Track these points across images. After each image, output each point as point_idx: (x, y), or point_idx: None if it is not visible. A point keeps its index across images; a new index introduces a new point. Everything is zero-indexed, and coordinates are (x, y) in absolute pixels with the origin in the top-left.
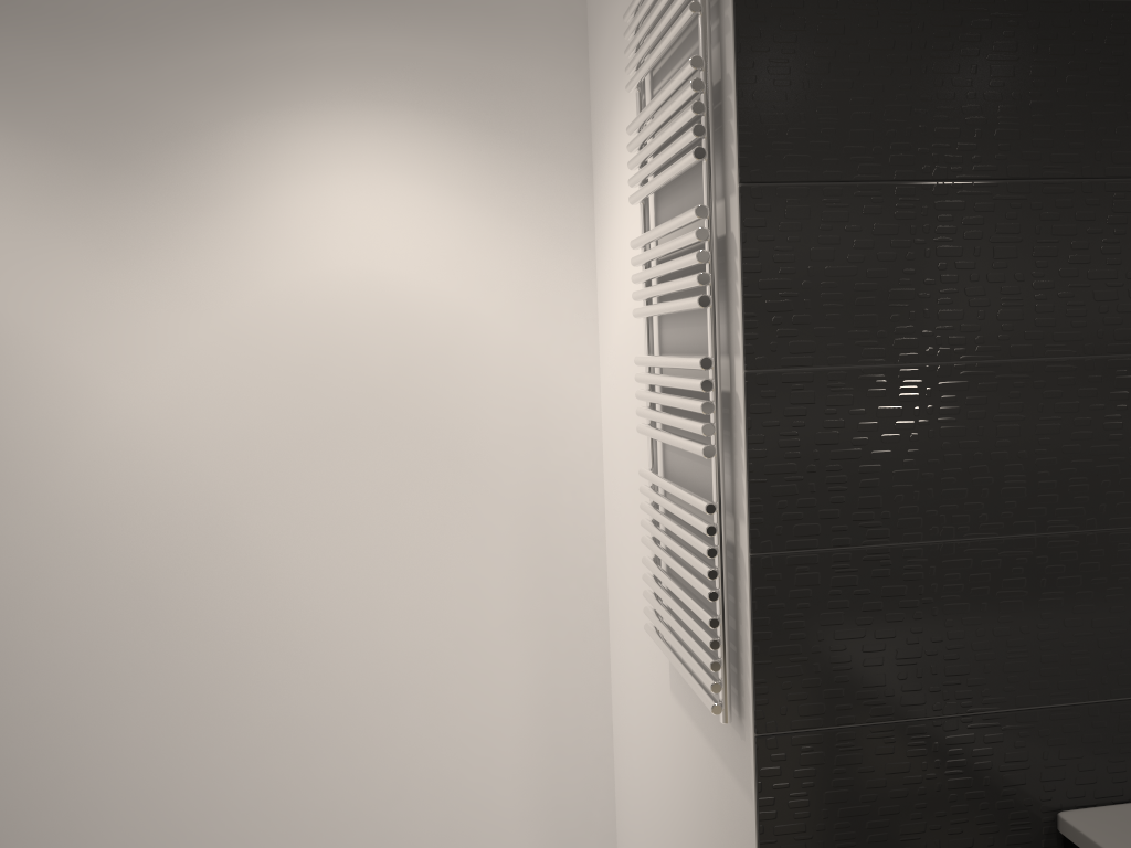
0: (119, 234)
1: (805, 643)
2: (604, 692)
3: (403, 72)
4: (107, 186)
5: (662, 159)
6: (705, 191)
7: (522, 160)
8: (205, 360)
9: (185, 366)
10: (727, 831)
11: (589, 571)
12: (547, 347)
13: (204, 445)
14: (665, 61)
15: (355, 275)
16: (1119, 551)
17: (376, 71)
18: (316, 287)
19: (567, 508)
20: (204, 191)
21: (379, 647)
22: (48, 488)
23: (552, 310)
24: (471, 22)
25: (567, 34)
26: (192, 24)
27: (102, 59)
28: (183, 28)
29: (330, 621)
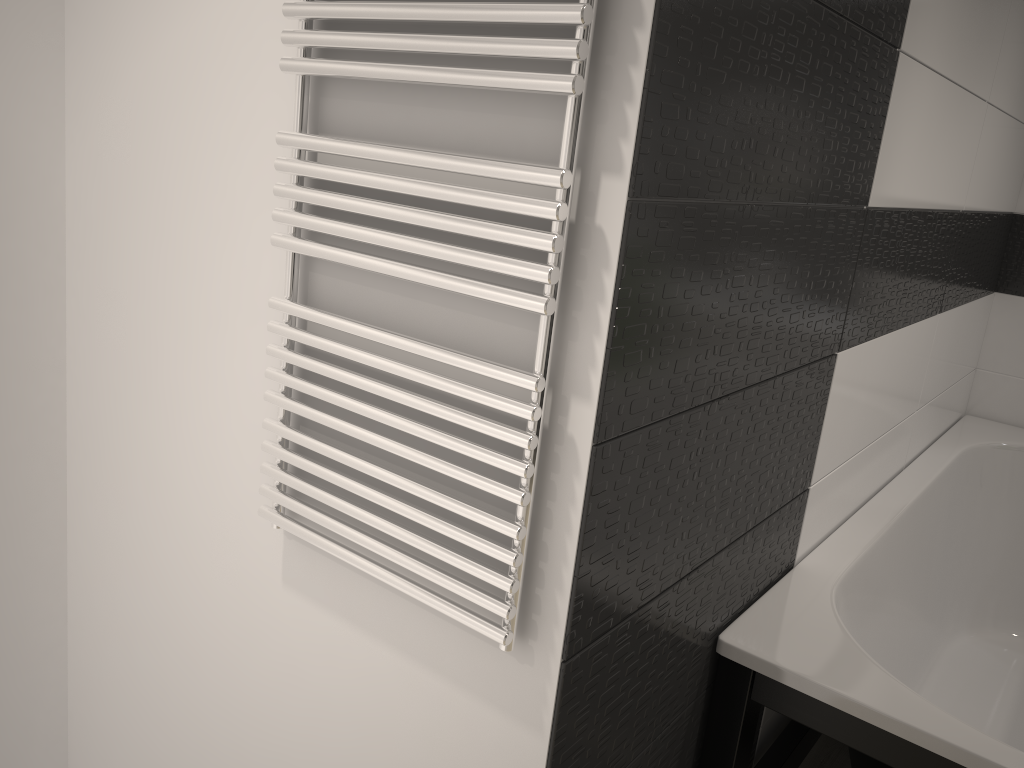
0: None
1: (616, 539)
2: (58, 569)
3: None
4: None
5: None
6: None
7: None
8: None
9: None
10: (450, 761)
11: (41, 414)
12: None
13: None
14: None
15: None
16: (784, 392)
17: None
18: None
19: (10, 328)
20: None
21: None
22: None
23: None
24: None
25: None
26: None
27: None
28: None
29: None
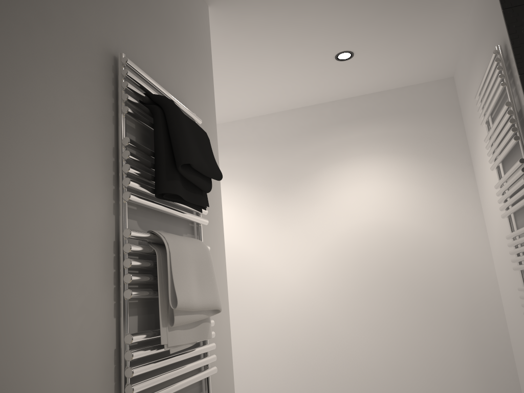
0: (284, 216)
1: None
2: None
3: (384, 140)
4: (279, 199)
5: (501, 146)
6: (522, 152)
7: (439, 166)
8: (318, 261)
9: (310, 264)
10: None
11: (503, 353)
12: (463, 245)
13: (320, 296)
14: (496, 110)
15: (373, 222)
16: None
17: (373, 142)
18: (358, 228)
19: (486, 321)
20: (313, 196)
21: (402, 388)
22: (263, 315)
23: (463, 228)
24: (409, 117)
25: (451, 113)
26: (305, 138)
27: (275, 155)
28: (302, 139)
29: (378, 374)
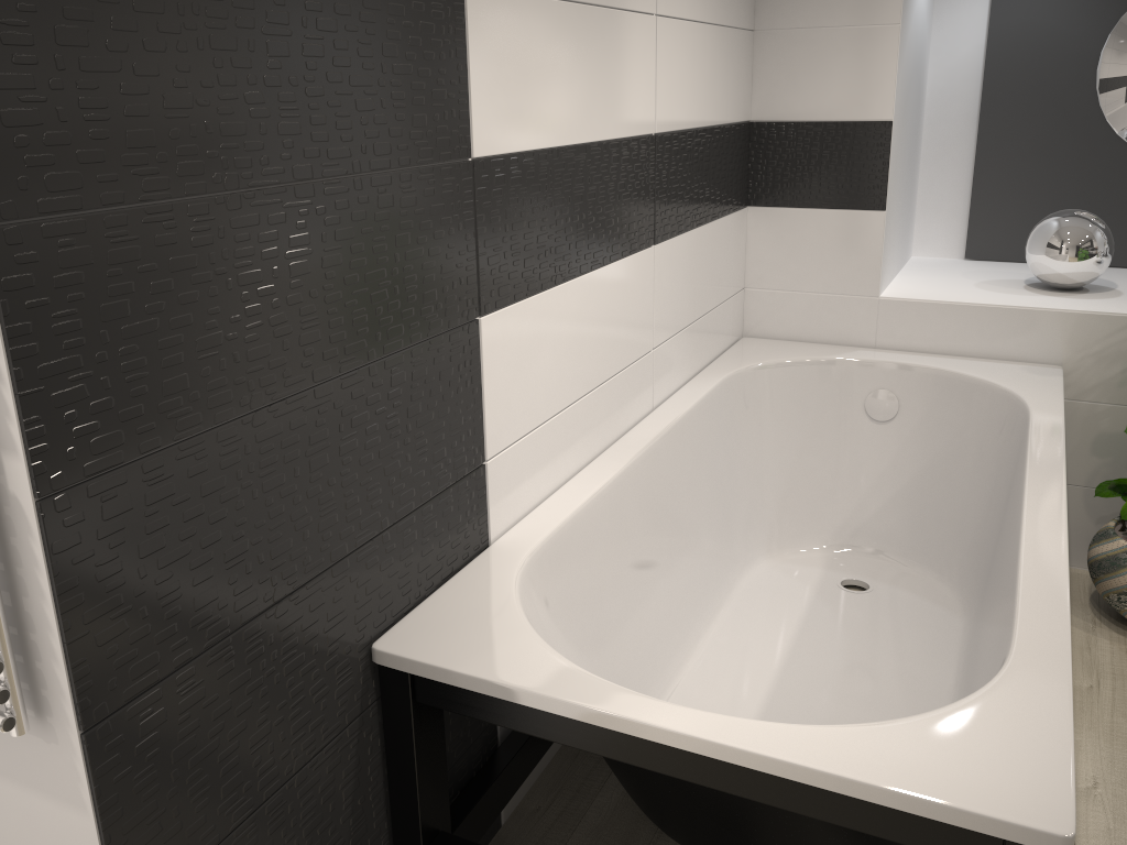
0: None
1: (127, 588)
2: None
3: None
4: None
5: None
6: None
7: None
8: None
9: None
10: None
11: None
12: None
13: None
14: None
15: None
16: (393, 376)
17: None
18: None
19: None
20: None
21: None
22: None
23: None
24: None
25: None
26: None
27: None
28: None
29: None
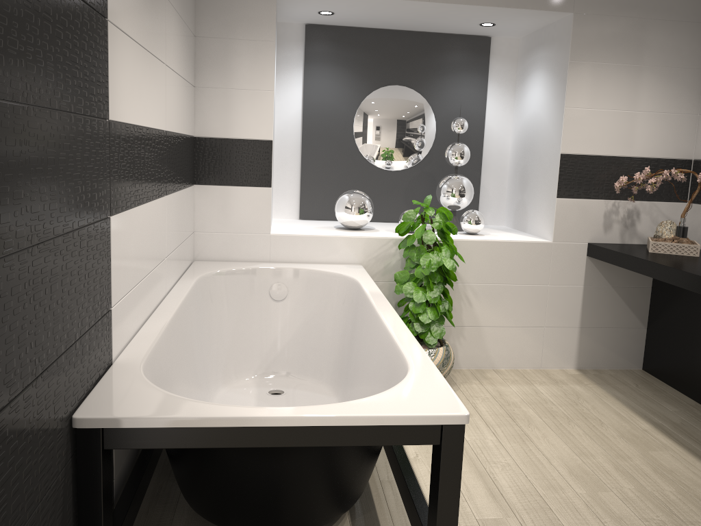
0: None
1: None
2: None
3: None
4: None
5: None
6: None
7: None
8: None
9: None
10: None
11: None
12: None
13: None
14: None
15: None
16: (81, 242)
17: None
18: None
19: None
20: None
21: None
22: None
23: None
24: None
25: None
26: None
27: None
28: None
29: None
